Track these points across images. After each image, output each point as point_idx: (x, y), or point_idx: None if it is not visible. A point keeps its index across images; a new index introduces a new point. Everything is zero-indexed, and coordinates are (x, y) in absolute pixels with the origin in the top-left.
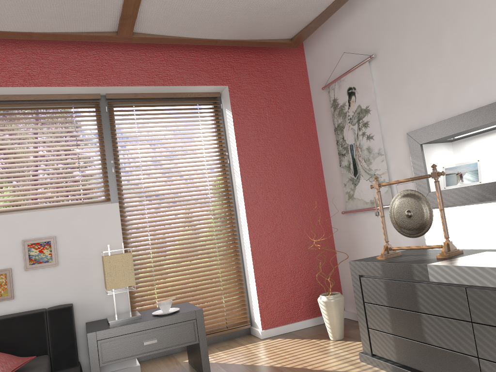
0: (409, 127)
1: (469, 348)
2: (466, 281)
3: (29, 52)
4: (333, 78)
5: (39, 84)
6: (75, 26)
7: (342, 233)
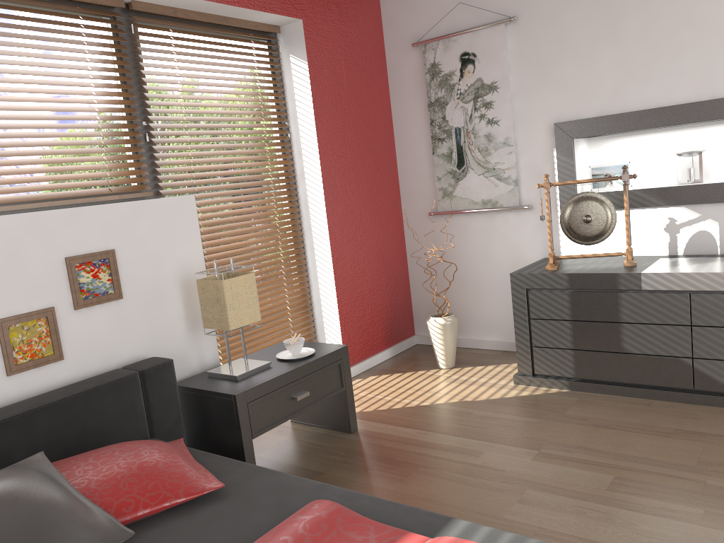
0: (557, 116)
1: (683, 351)
2: (693, 287)
3: None
4: (432, 34)
5: None
6: None
7: (423, 240)
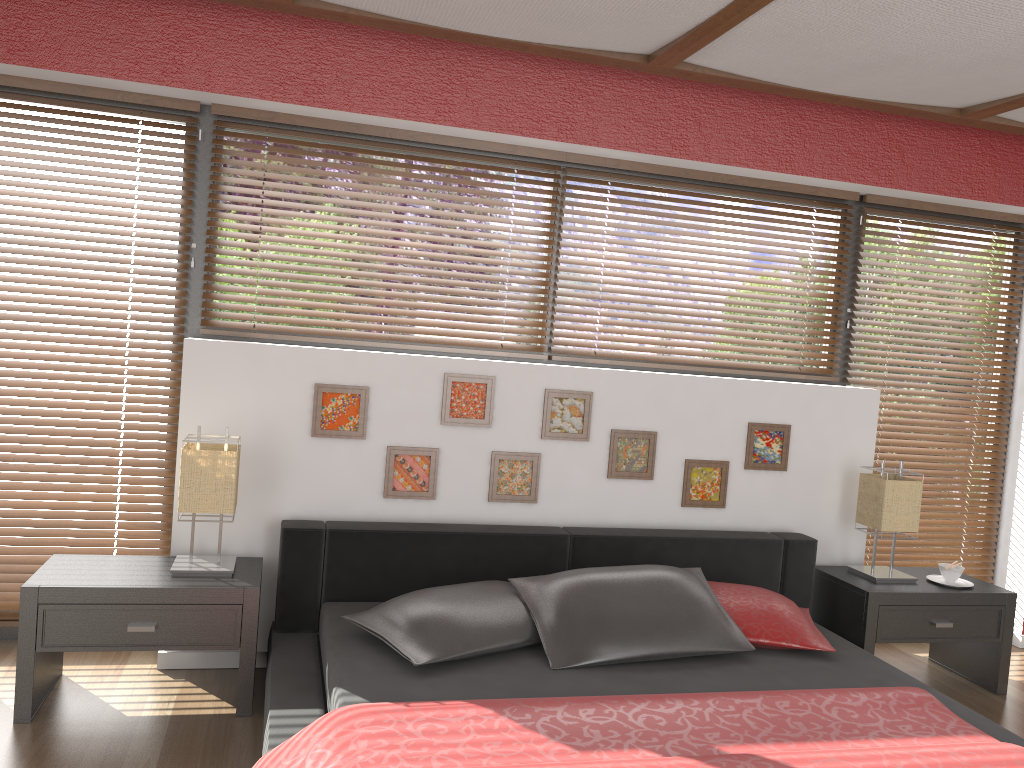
0: None
1: None
2: None
3: (794, 113)
4: None
5: (798, 170)
6: (919, 99)
7: None
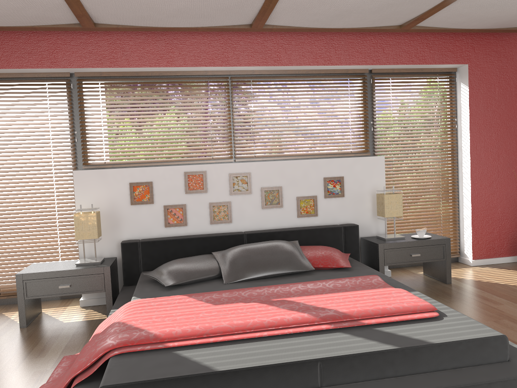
0: None
1: None
2: None
3: (328, 38)
4: None
5: (334, 63)
6: (376, 24)
7: None
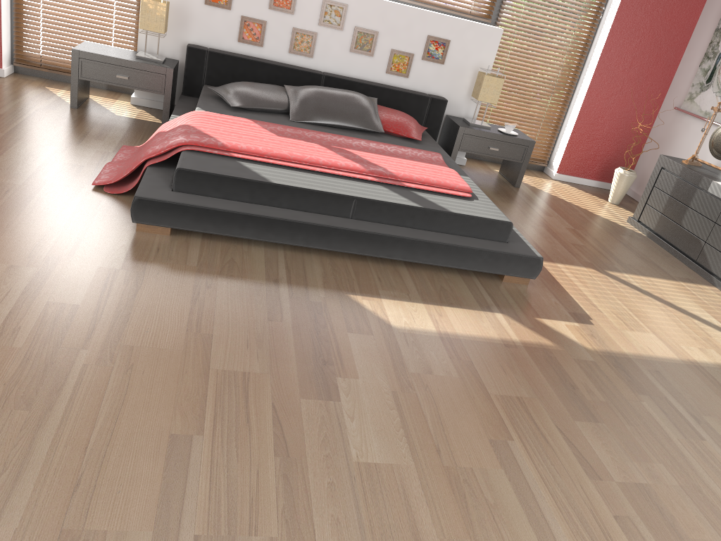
0: None
1: (703, 236)
2: None
3: None
4: None
5: None
6: None
7: (663, 125)
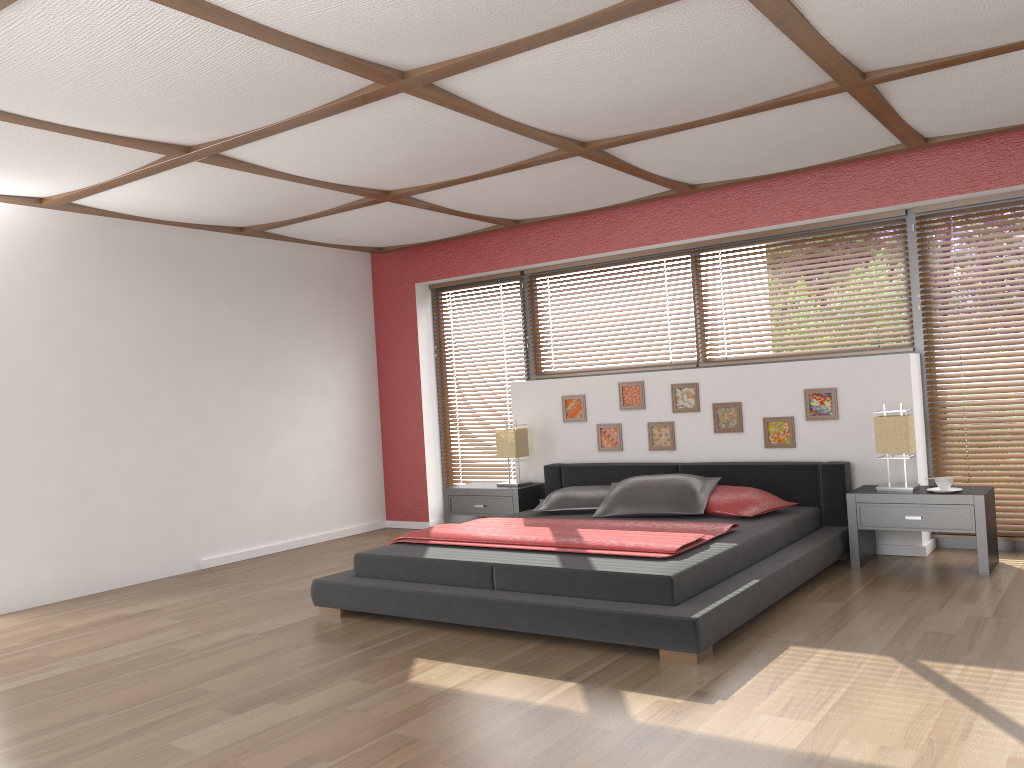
0: None
1: None
2: None
3: (817, 176)
4: None
5: (827, 212)
6: (851, 153)
7: None
